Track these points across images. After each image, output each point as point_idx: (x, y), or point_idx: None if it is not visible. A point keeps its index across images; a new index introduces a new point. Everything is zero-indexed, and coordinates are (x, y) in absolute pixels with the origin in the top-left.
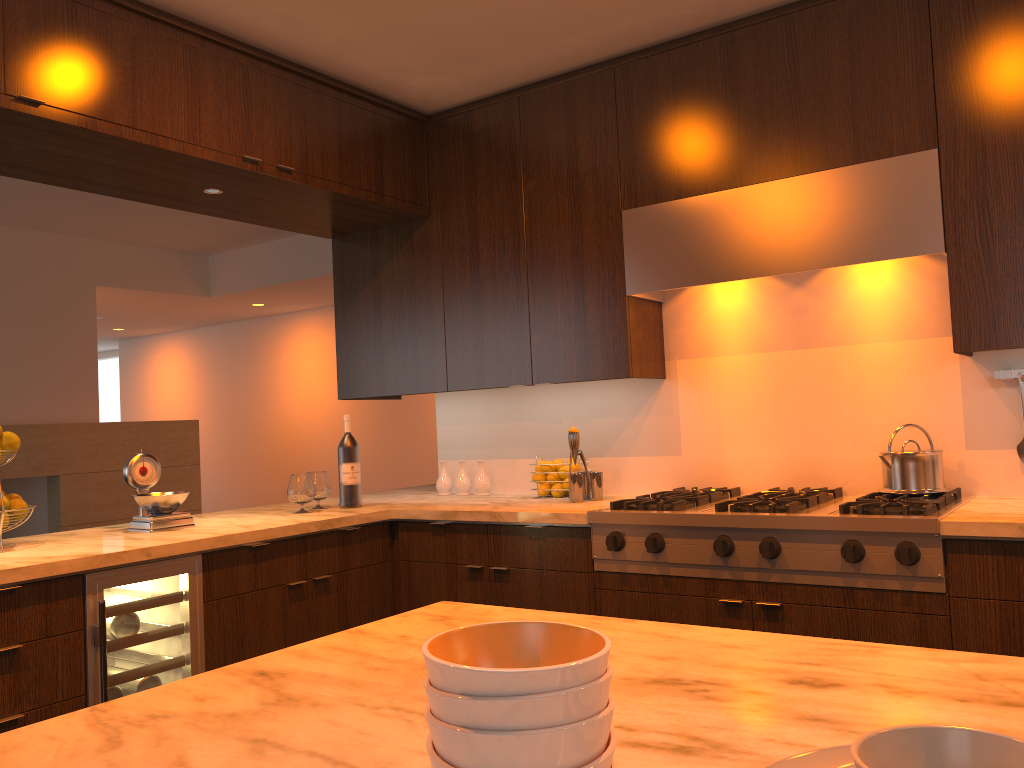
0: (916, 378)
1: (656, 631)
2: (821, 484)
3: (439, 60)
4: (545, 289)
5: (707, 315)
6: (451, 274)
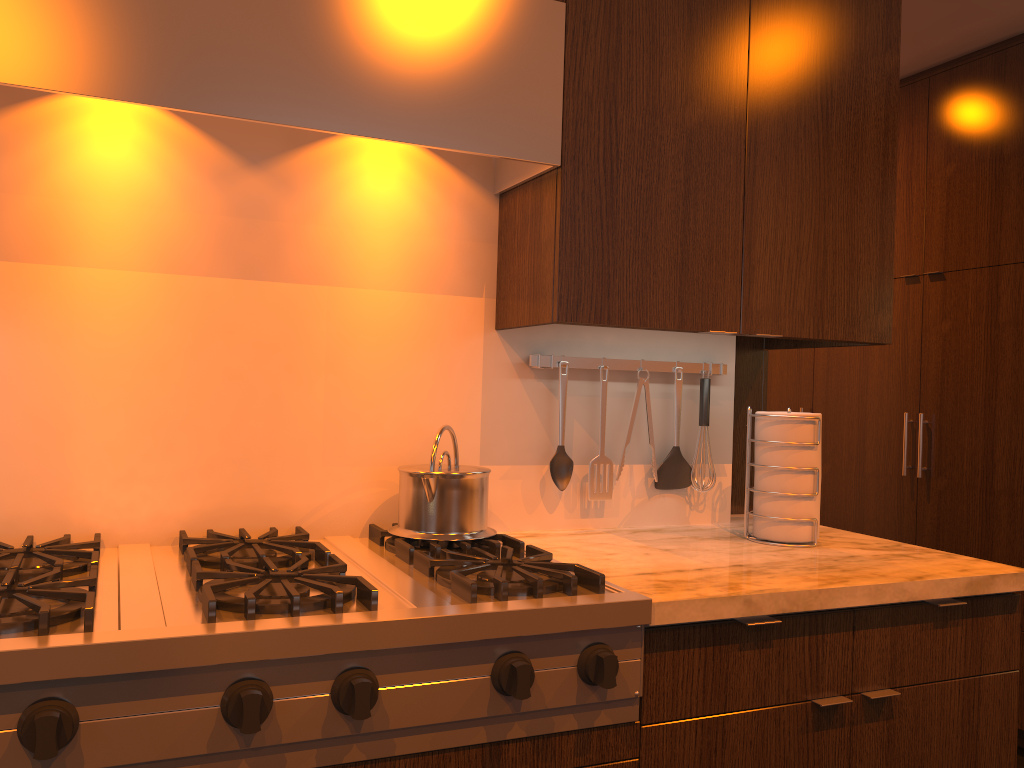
0: (426, 353)
1: None
2: (263, 522)
3: None
4: None
5: (57, 177)
6: None
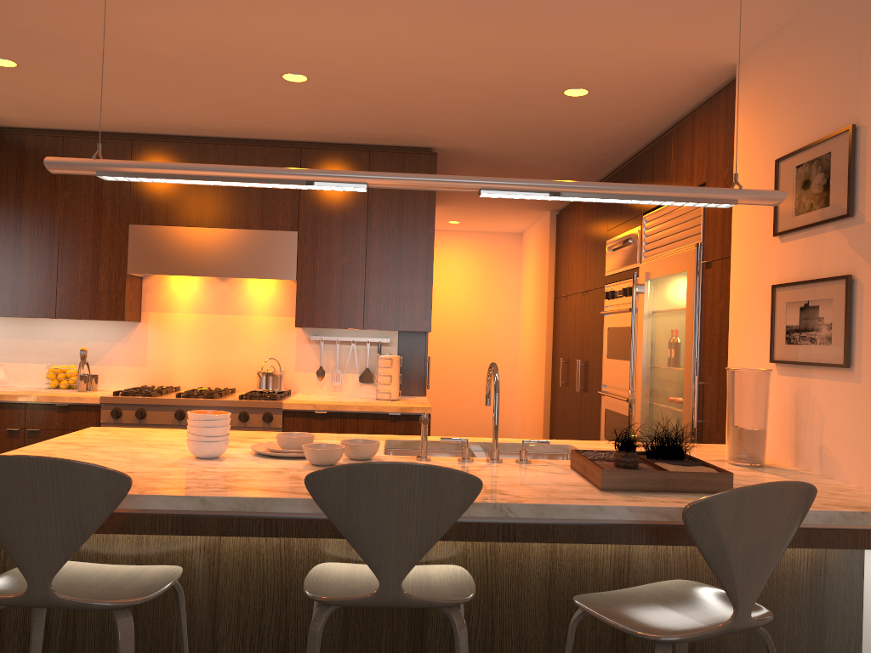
0: (276, 335)
1: None
2: (225, 386)
3: (19, 109)
4: (71, 261)
5: (170, 289)
6: None
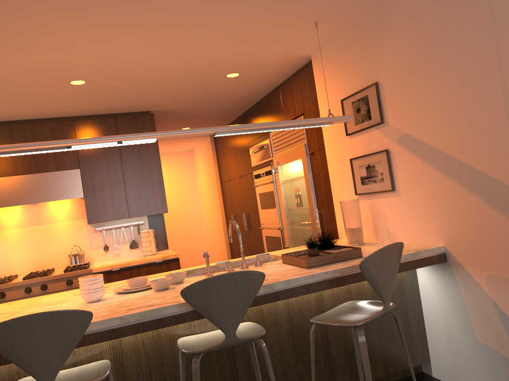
0: (74, 231)
1: (66, 292)
2: (47, 268)
3: None
4: None
5: (0, 216)
6: None
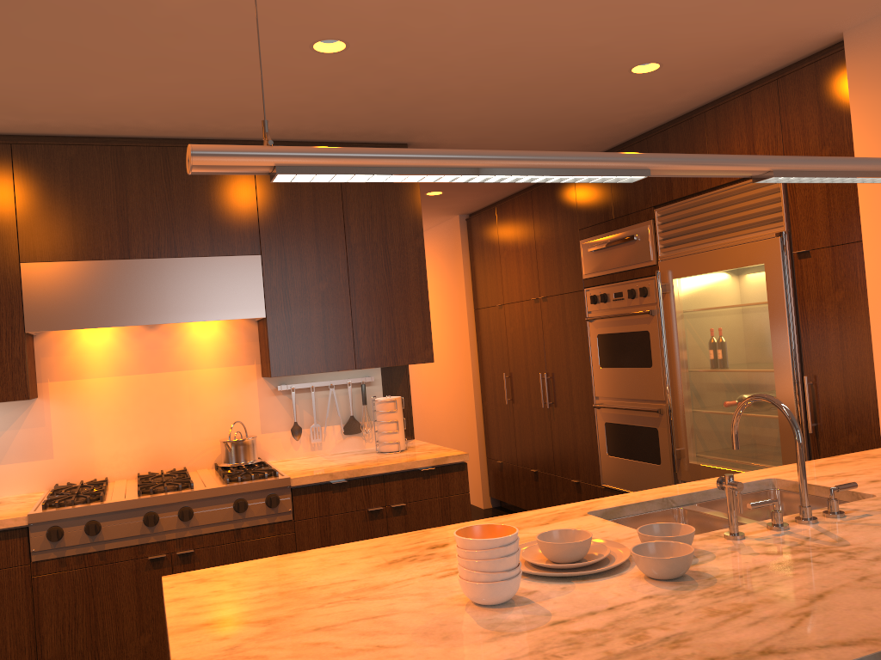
0: (232, 391)
1: (330, 551)
2: (170, 466)
3: None
4: None
5: (77, 347)
6: None
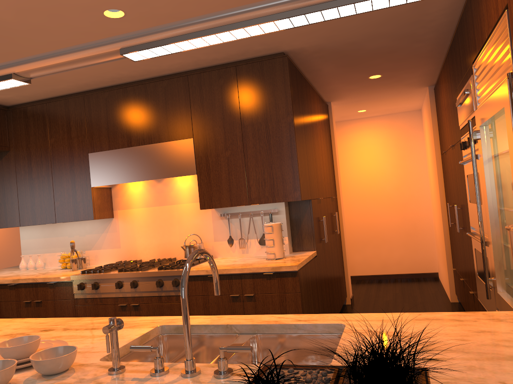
0: (198, 216)
1: (26, 321)
2: (169, 256)
3: (5, 90)
4: (60, 183)
5: (128, 192)
6: (20, 176)
